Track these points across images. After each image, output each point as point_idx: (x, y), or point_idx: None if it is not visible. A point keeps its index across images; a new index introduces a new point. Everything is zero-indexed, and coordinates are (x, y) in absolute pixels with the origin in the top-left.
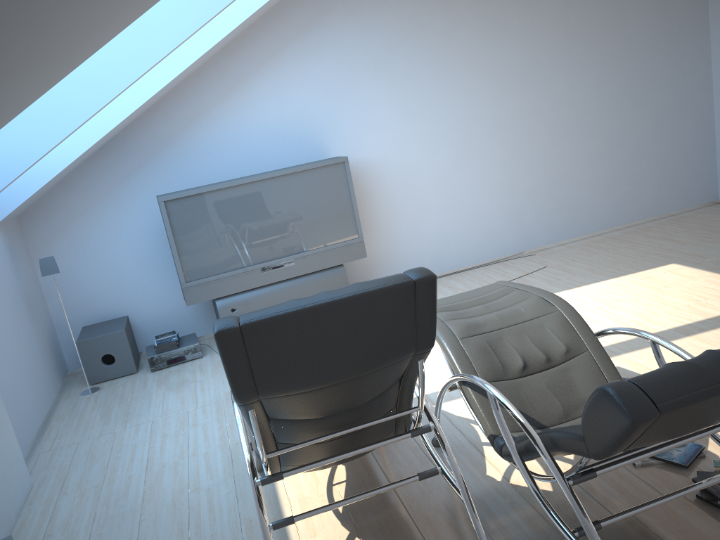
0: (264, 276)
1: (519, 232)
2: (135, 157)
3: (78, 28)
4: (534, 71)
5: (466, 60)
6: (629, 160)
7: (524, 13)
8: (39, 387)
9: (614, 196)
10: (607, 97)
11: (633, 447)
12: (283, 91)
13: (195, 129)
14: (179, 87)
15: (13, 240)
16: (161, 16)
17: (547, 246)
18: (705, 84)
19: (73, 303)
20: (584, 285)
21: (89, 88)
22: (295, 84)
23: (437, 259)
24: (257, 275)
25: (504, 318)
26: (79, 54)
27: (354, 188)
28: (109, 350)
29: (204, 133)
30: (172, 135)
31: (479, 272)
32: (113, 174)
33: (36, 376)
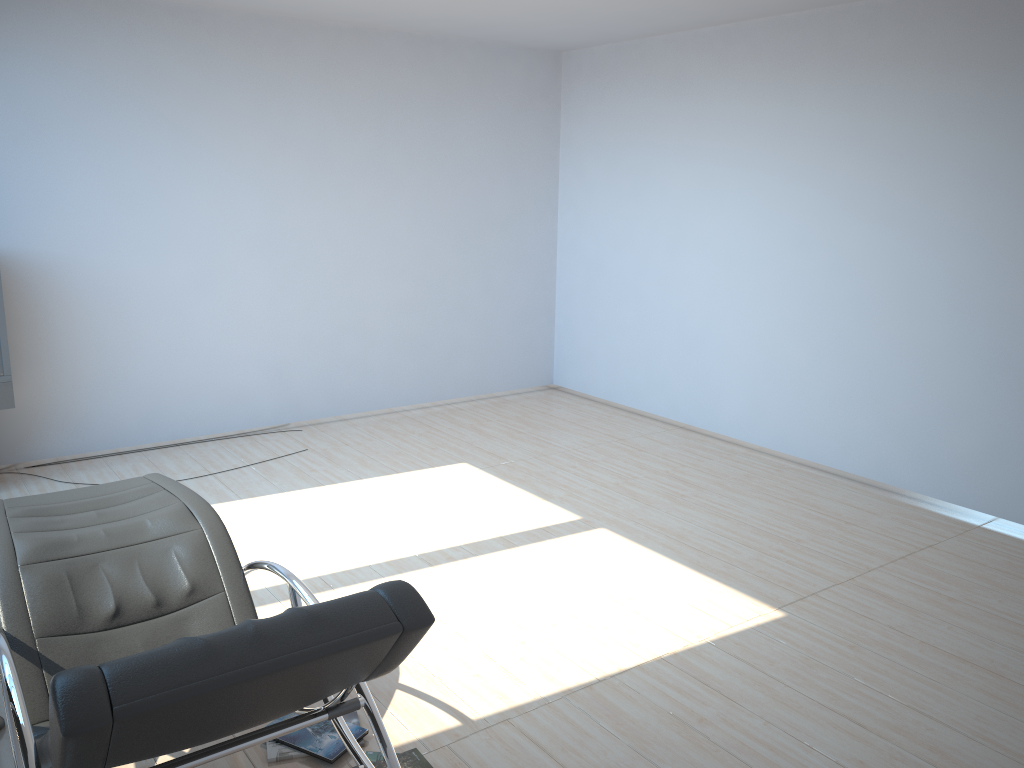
0: None
1: (283, 395)
2: None
3: None
4: (326, 175)
5: (227, 140)
6: (446, 318)
7: (321, 94)
8: None
9: (422, 362)
10: (424, 230)
11: (119, 762)
12: None
13: None
14: None
15: None
16: None
17: (323, 420)
18: (548, 238)
19: None
20: (342, 482)
21: None
22: None
23: (149, 421)
24: None
25: (115, 534)
26: None
27: (14, 296)
28: None
29: None
30: None
31: (212, 448)
32: None
33: None
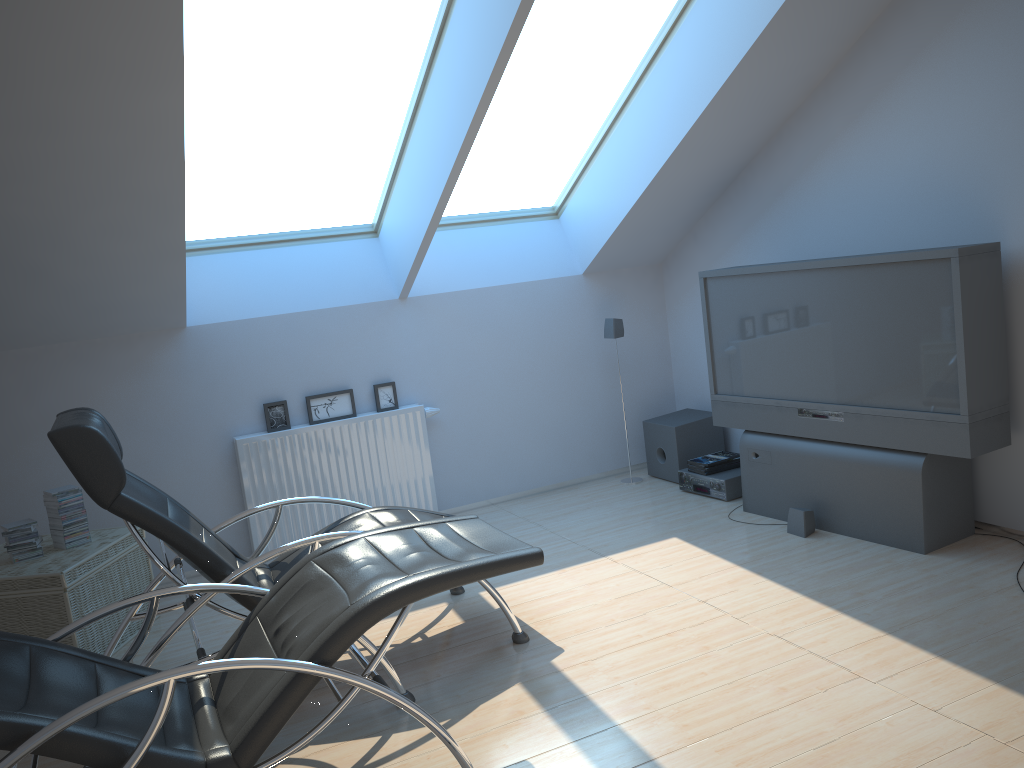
0: (799, 423)
1: None
2: (751, 207)
3: (78, 185)
4: None
5: None
6: None
7: None
8: (573, 450)
9: None
10: None
11: None
12: (939, 105)
13: (814, 172)
14: (803, 106)
15: (620, 291)
16: (466, 80)
17: None
18: None
19: (689, 377)
20: None
21: (440, 162)
22: (961, 92)
23: None
24: (792, 418)
25: (358, 573)
26: (151, 188)
27: None
28: (662, 444)
29: (823, 179)
30: (789, 179)
31: None
32: (731, 227)
33: (574, 439)
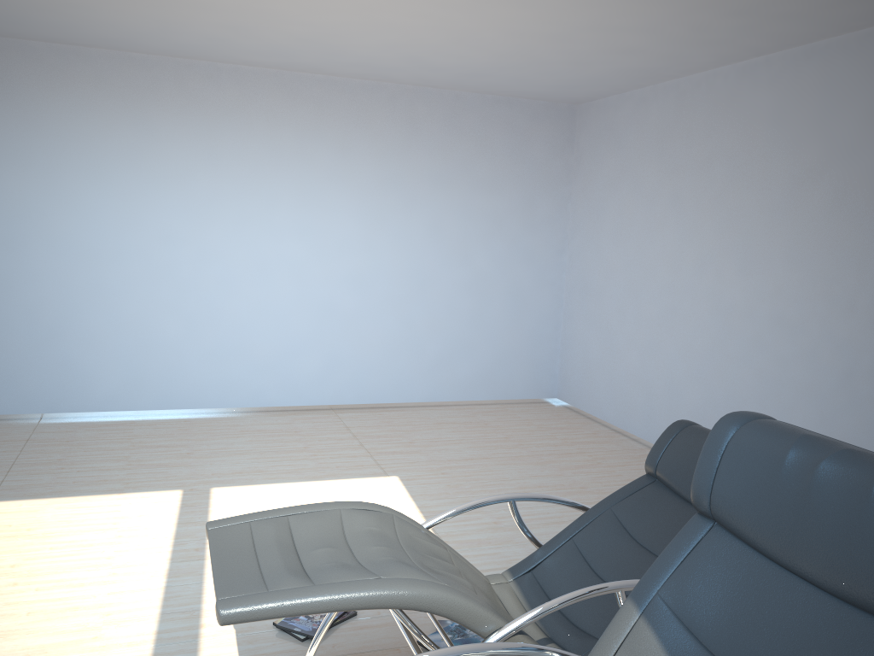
0: None
1: None
2: None
3: None
4: None
5: None
6: None
7: None
8: None
9: None
10: None
11: None
12: None
13: None
14: None
15: None
16: None
17: None
18: None
19: None
20: None
21: None
22: None
23: None
24: None
25: (387, 544)
26: None
27: None
28: None
29: None
30: None
31: None
32: None
33: None
